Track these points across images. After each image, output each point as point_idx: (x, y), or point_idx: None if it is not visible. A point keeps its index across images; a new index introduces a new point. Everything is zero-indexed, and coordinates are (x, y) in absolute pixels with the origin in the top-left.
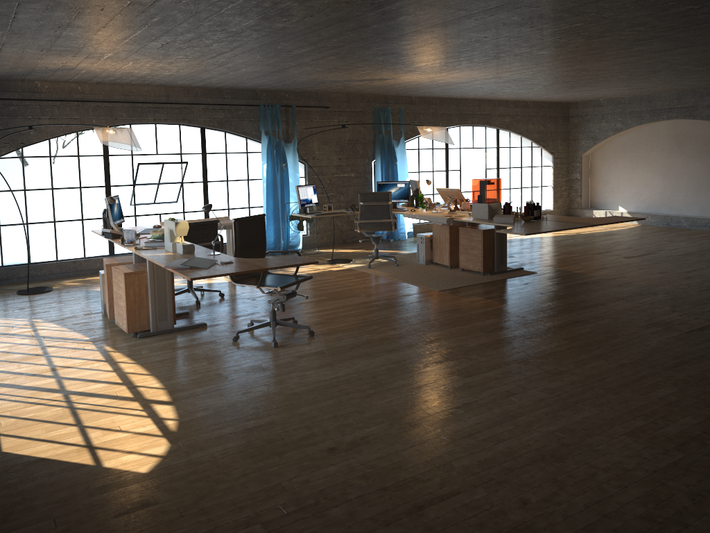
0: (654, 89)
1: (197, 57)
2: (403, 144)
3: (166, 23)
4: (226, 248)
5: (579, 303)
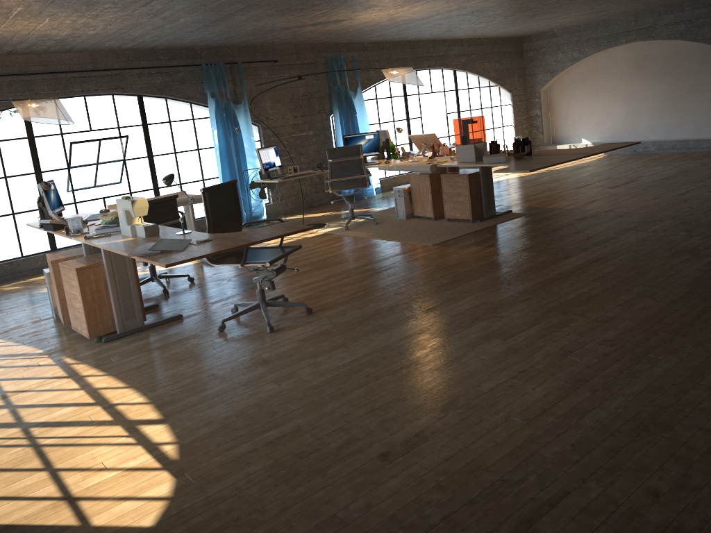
0: (613, 11)
1: (128, 5)
2: (360, 94)
3: None
4: None
5: (589, 240)
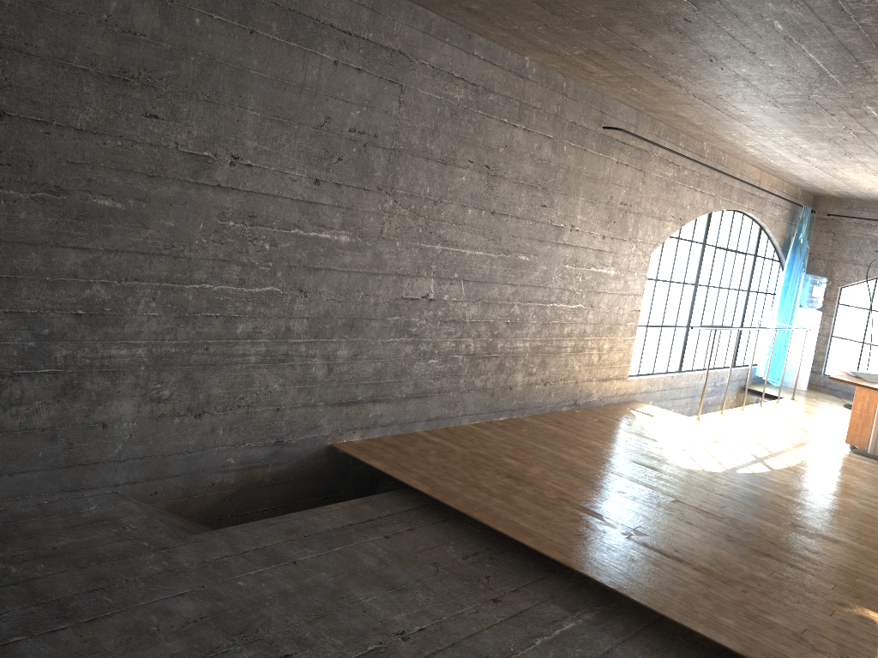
0: None
1: None
2: None
3: None
4: None
5: None
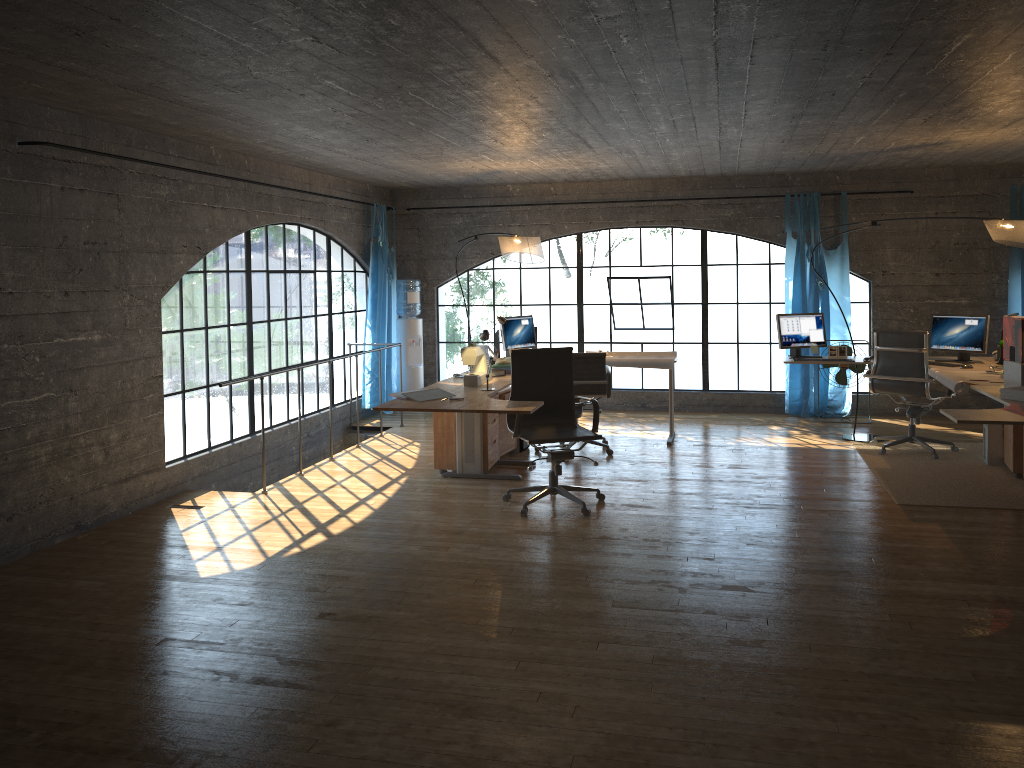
0: None
1: (575, 148)
2: None
3: (431, 125)
4: (729, 397)
5: None
